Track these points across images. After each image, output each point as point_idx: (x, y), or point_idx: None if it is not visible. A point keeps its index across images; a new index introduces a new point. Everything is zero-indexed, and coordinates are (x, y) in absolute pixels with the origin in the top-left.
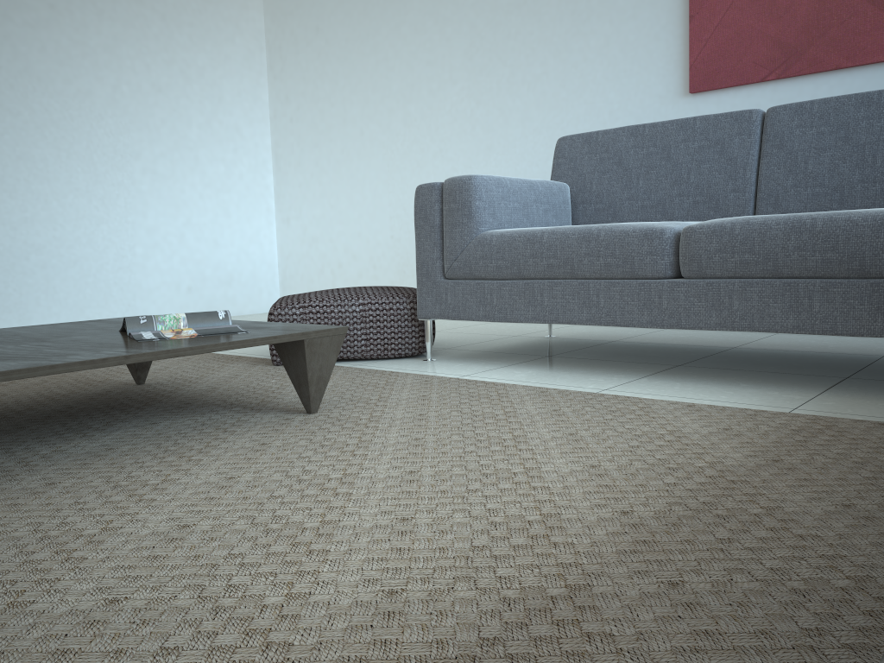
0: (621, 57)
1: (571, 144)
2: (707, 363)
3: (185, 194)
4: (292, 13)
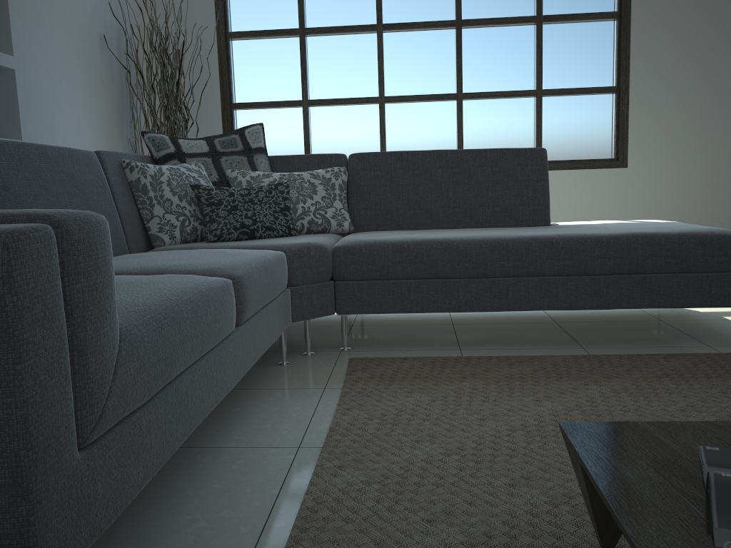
0: None
1: None
2: None
3: None
4: None
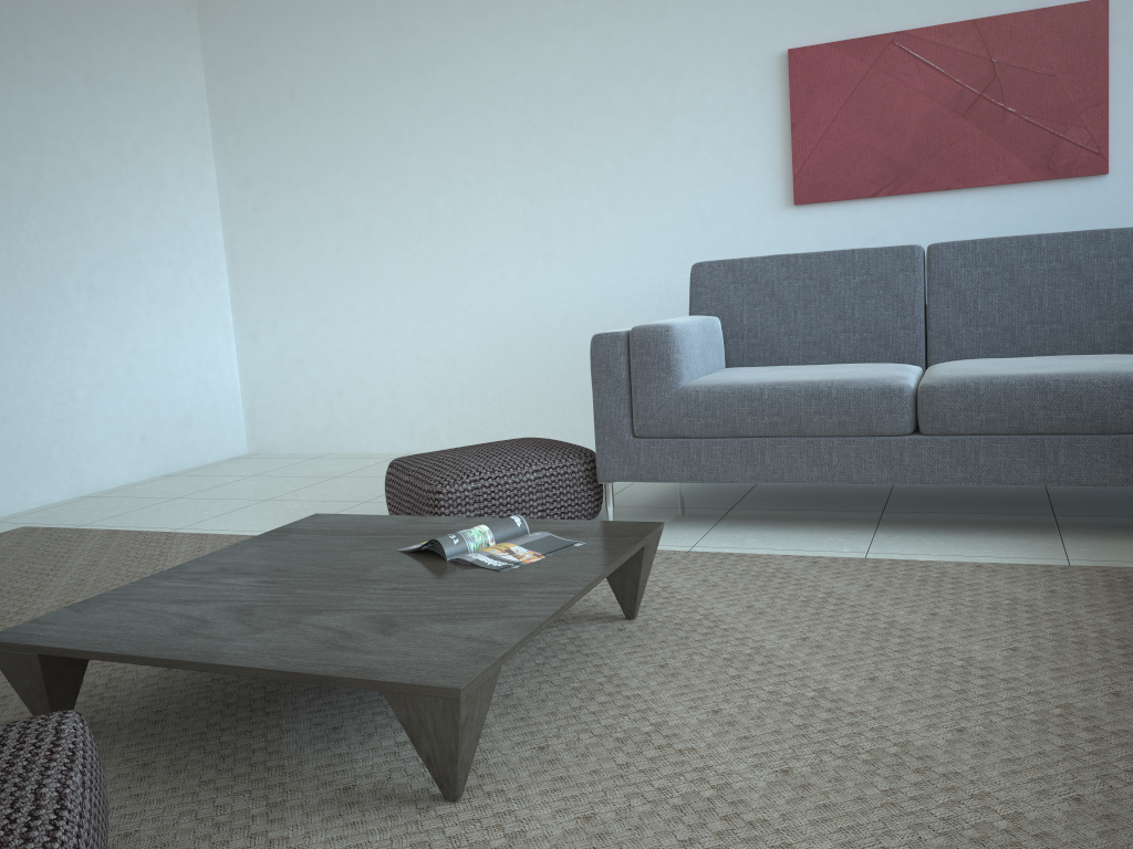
0: (713, 161)
1: (711, 272)
2: (903, 505)
3: (129, 313)
4: (251, 71)
